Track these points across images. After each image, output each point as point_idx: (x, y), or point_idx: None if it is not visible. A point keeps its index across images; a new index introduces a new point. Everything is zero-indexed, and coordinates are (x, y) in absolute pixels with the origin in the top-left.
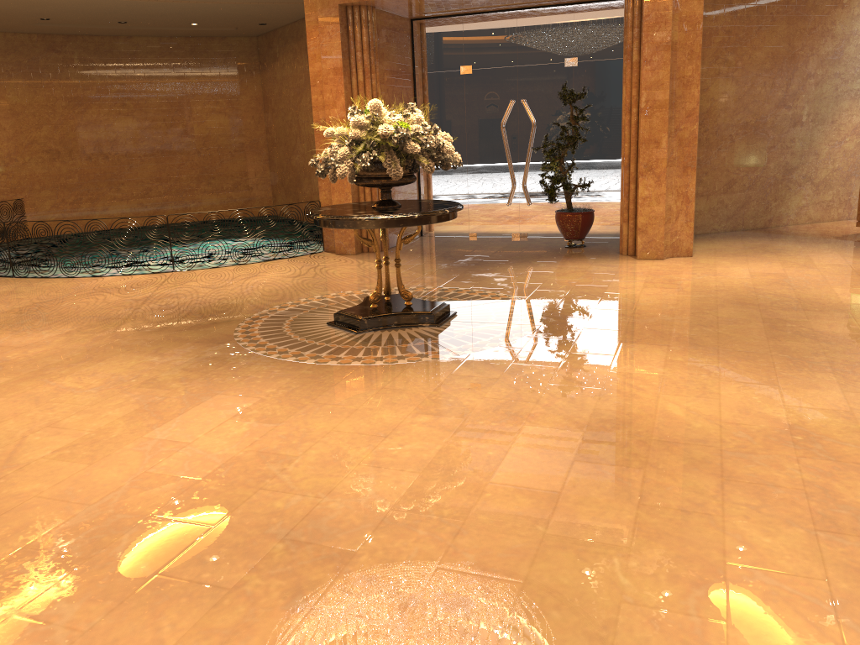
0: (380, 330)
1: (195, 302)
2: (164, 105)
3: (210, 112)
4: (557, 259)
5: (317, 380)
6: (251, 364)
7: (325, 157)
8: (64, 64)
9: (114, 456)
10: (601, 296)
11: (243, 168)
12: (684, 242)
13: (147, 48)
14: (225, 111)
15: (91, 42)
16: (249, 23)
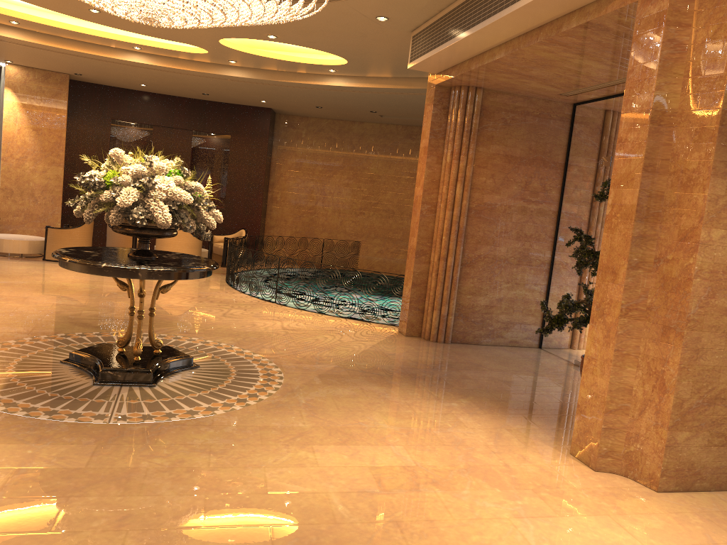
0: (76, 368)
1: (168, 316)
2: None
3: None
4: (502, 409)
5: None
6: None
7: None
8: (414, 148)
9: None
10: (291, 444)
11: None
12: (649, 459)
13: None
14: None
15: None
16: None
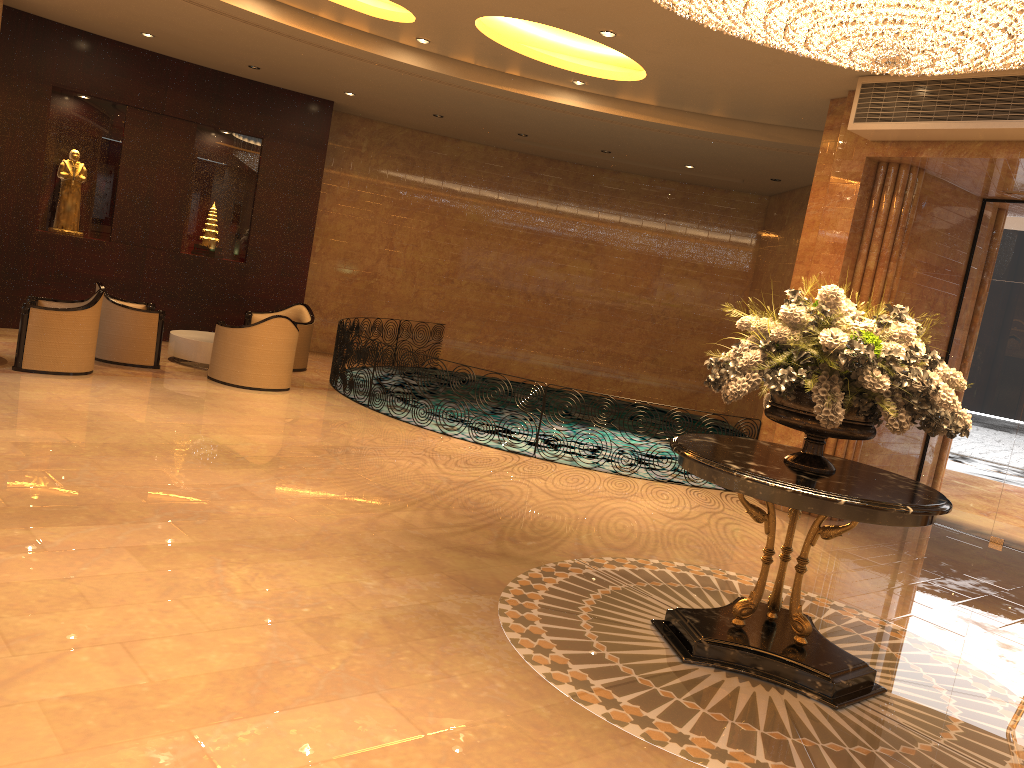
0: (727, 672)
1: (512, 511)
2: (630, 256)
3: (682, 276)
4: None
5: (541, 737)
6: (476, 653)
7: (724, 359)
8: (536, 189)
9: (110, 753)
10: None
11: (701, 351)
12: None
13: (632, 187)
14: (701, 278)
15: (573, 171)
16: (757, 175)
